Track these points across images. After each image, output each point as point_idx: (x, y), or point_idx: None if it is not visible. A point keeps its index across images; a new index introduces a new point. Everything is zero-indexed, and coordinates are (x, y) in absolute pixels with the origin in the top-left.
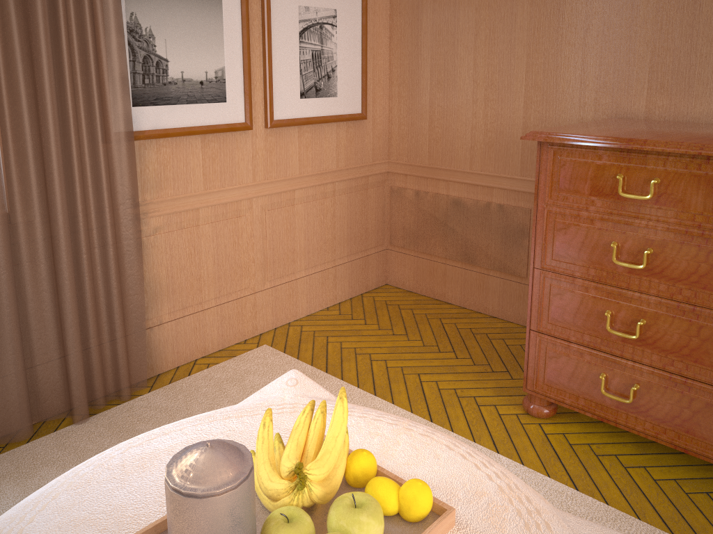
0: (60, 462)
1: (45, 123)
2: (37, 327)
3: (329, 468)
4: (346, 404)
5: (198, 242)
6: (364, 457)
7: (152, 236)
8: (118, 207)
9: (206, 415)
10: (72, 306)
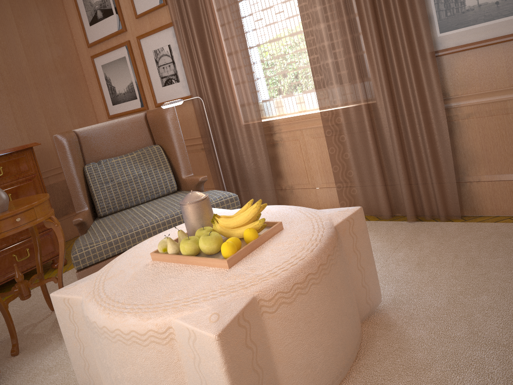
0: (378, 233)
1: (374, 55)
2: (392, 163)
3: (228, 224)
4: (254, 206)
5: (509, 126)
6: (246, 230)
7: (465, 119)
8: (429, 100)
9: (301, 207)
10: (397, 155)
